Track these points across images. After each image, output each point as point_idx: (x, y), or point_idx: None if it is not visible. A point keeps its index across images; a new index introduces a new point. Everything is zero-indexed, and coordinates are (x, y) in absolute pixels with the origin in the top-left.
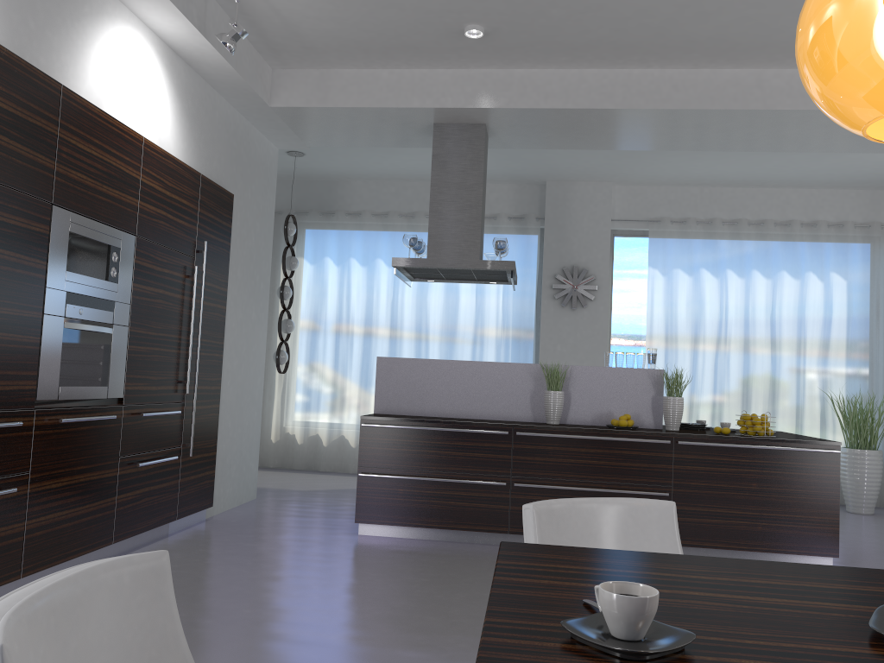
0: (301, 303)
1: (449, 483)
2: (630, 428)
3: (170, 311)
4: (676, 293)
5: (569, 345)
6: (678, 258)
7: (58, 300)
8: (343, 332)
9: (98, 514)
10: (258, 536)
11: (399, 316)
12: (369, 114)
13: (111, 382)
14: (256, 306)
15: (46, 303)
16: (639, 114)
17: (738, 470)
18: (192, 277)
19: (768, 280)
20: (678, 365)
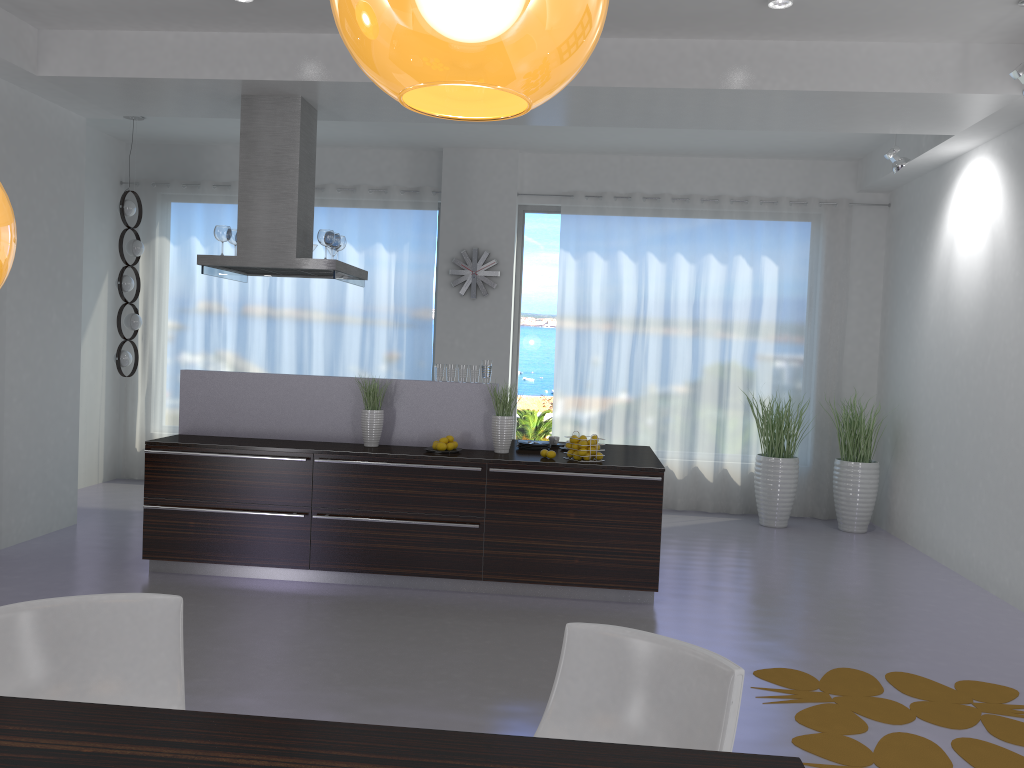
0: (165, 291)
1: (244, 515)
2: (447, 452)
3: None
4: (590, 279)
5: (468, 340)
6: (593, 239)
7: None
8: (214, 325)
9: None
10: (26, 577)
11: (278, 306)
12: (160, 85)
13: None
14: (59, 307)
15: None
16: None
17: (555, 499)
18: None
19: (692, 266)
20: (591, 362)
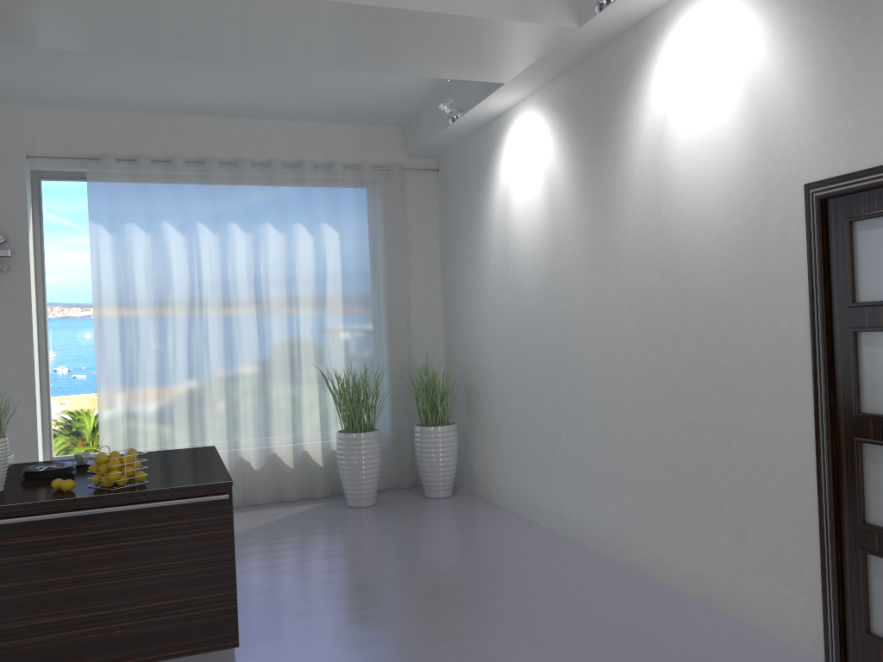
0: None
1: None
2: None
3: None
4: (131, 255)
5: None
6: (130, 209)
7: None
8: None
9: None
10: None
11: None
12: None
13: None
14: None
15: None
16: None
17: (77, 550)
18: None
19: (249, 235)
20: (141, 350)
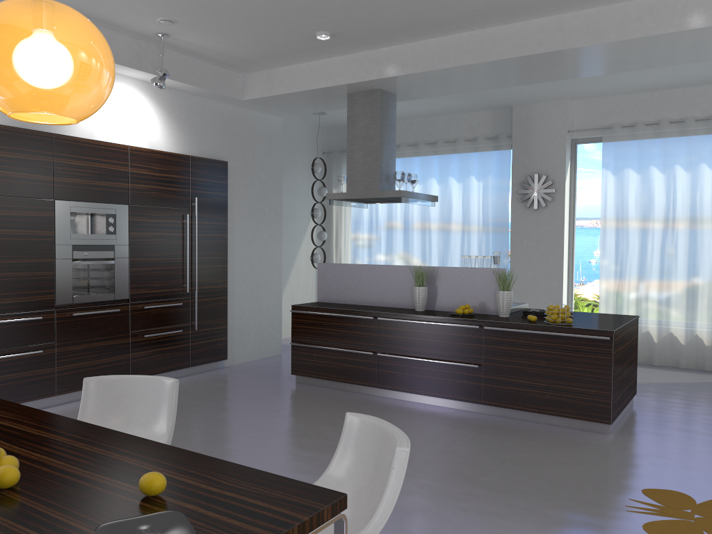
0: (347, 216)
1: (341, 351)
2: (462, 315)
3: (168, 244)
4: (627, 189)
5: (533, 239)
6: (628, 159)
7: (66, 250)
8: (373, 236)
9: (115, 364)
10: (233, 379)
11: (410, 222)
12: (302, 95)
13: (117, 291)
14: (267, 228)
15: (56, 253)
16: (473, 67)
17: (531, 350)
18: (186, 221)
19: None
20: (629, 252)
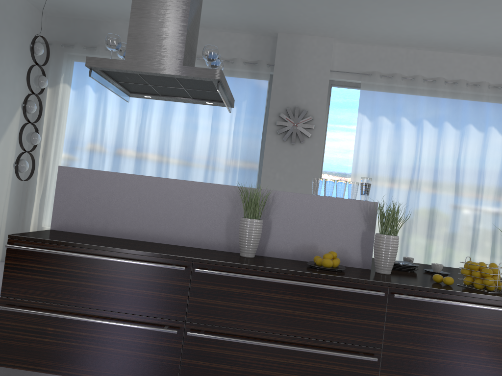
0: (63, 123)
1: (109, 325)
2: (336, 270)
3: None
4: (380, 136)
5: (286, 174)
6: (383, 107)
7: None
8: (96, 150)
9: None
10: None
11: (145, 140)
12: None
13: None
14: None
15: None
16: None
17: (465, 334)
18: None
19: (458, 131)
20: (376, 197)
